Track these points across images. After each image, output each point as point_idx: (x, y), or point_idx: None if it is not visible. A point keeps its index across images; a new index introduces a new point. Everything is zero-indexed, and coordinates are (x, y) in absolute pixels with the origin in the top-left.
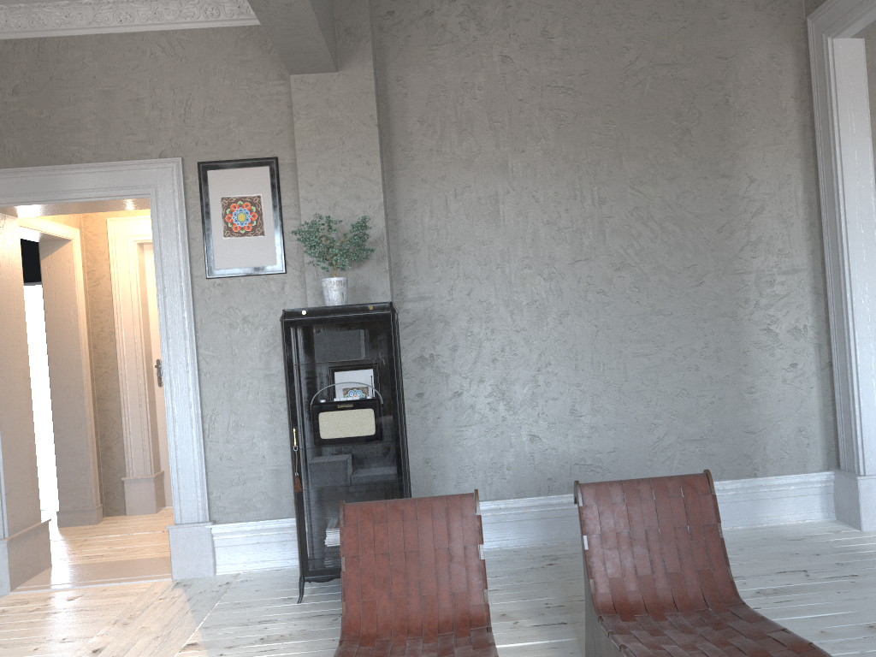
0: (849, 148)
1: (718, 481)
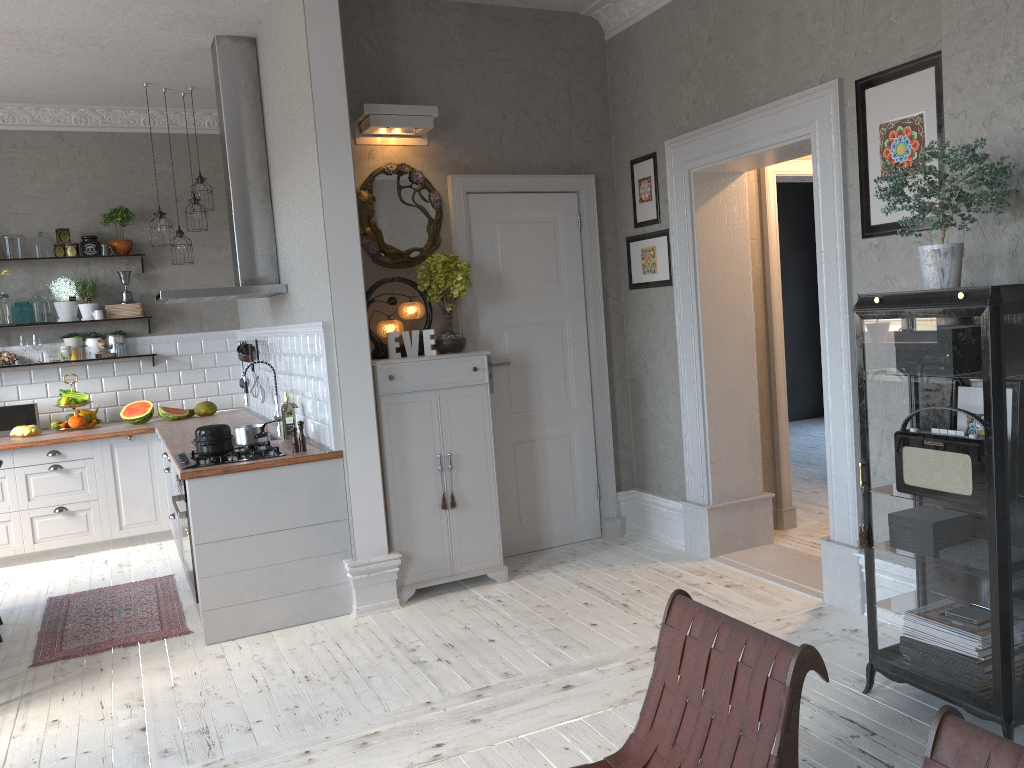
0: None
1: None
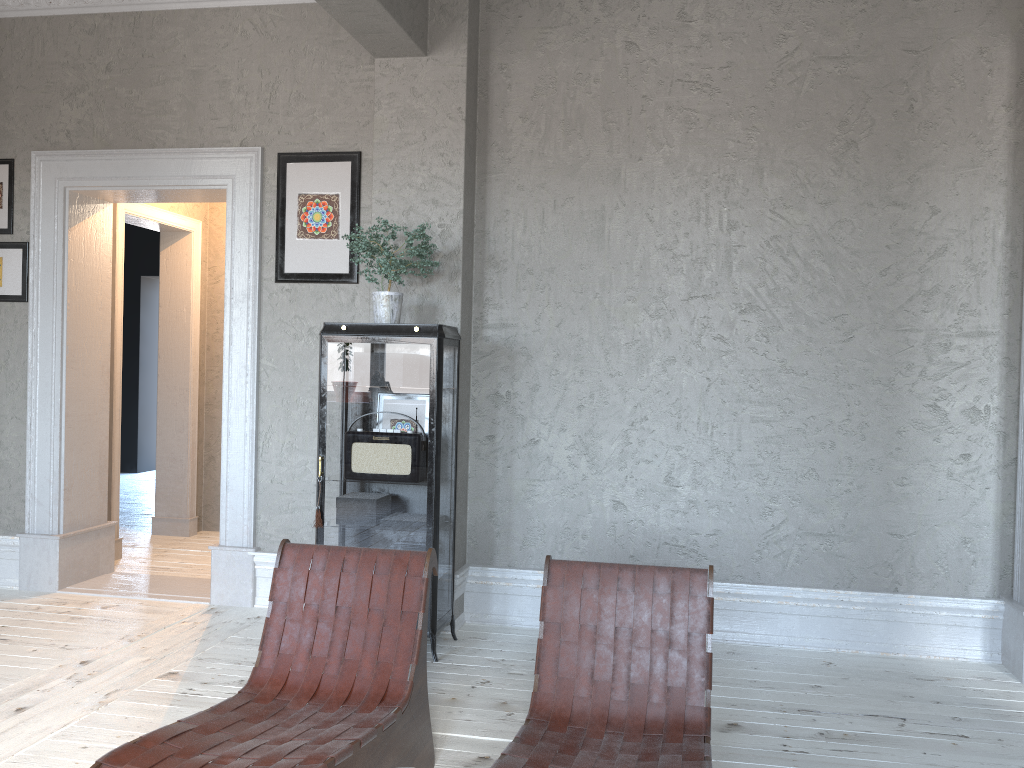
0: None
1: (843, 590)
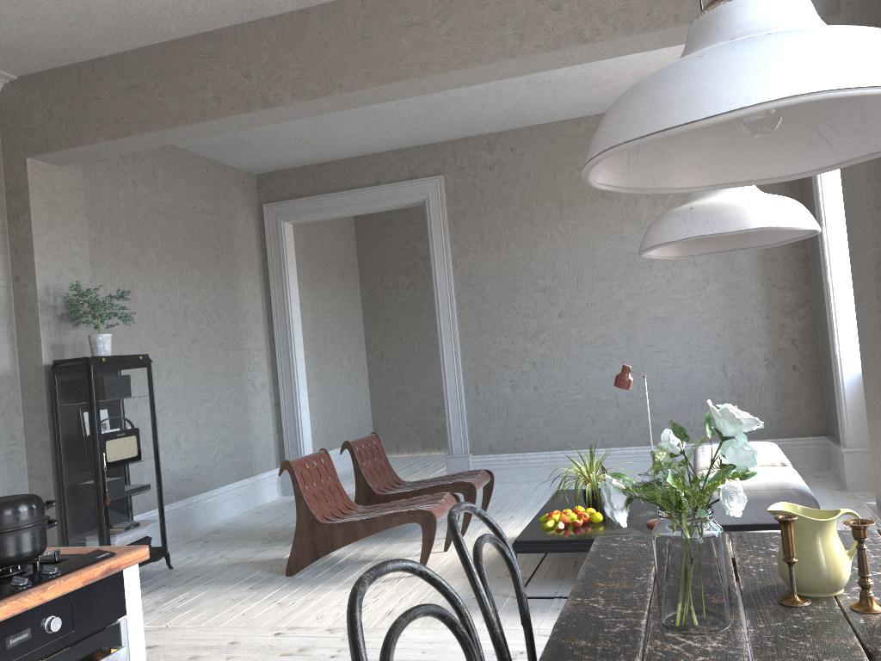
0: (292, 282)
1: (242, 480)
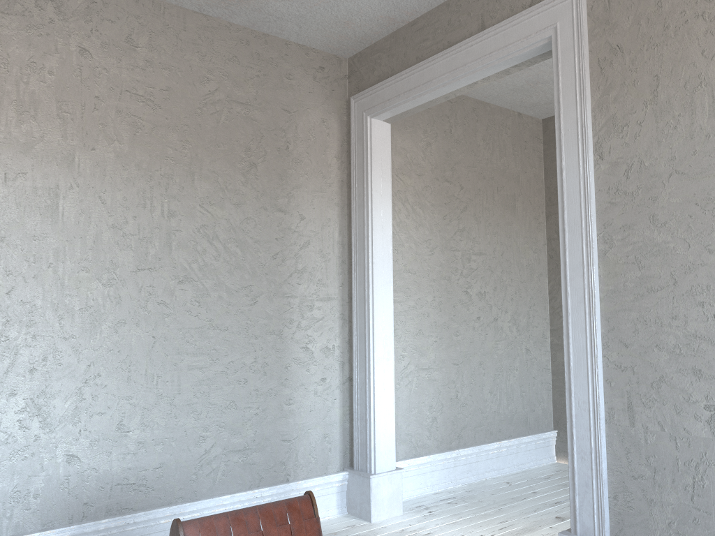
0: (377, 205)
1: (257, 489)
